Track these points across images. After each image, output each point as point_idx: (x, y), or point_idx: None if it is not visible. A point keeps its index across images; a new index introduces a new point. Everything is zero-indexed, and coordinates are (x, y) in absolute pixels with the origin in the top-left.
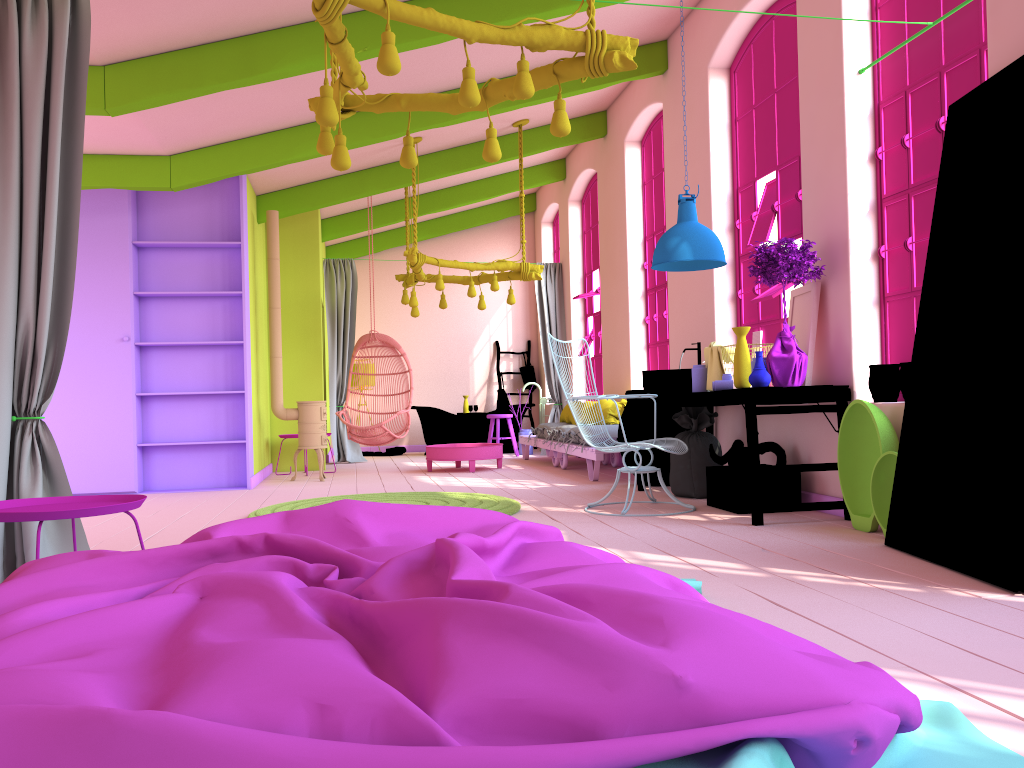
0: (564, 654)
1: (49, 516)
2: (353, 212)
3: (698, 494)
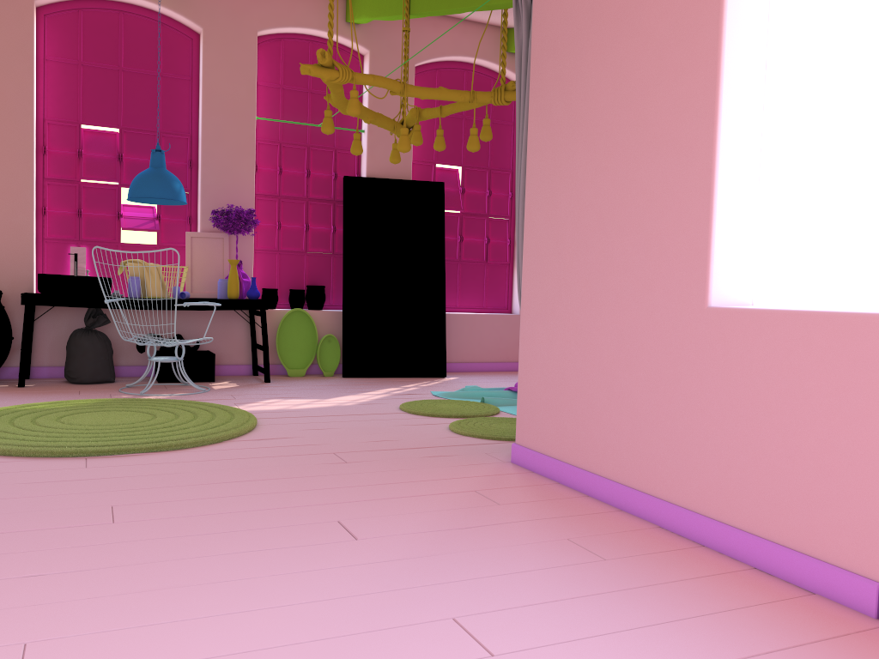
0: None
1: None
2: None
3: (114, 379)
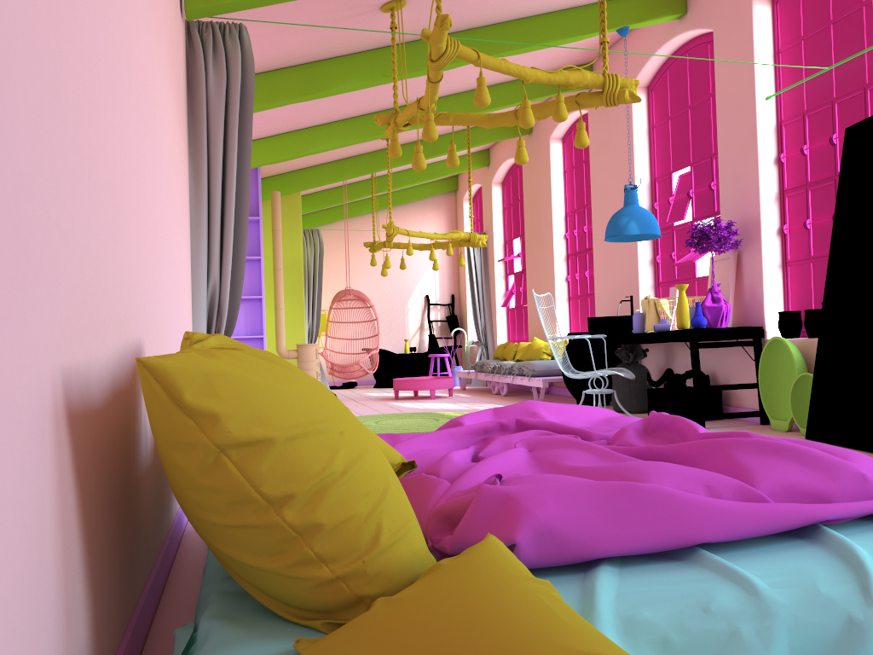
0: (805, 463)
1: None
2: (321, 191)
3: (636, 410)
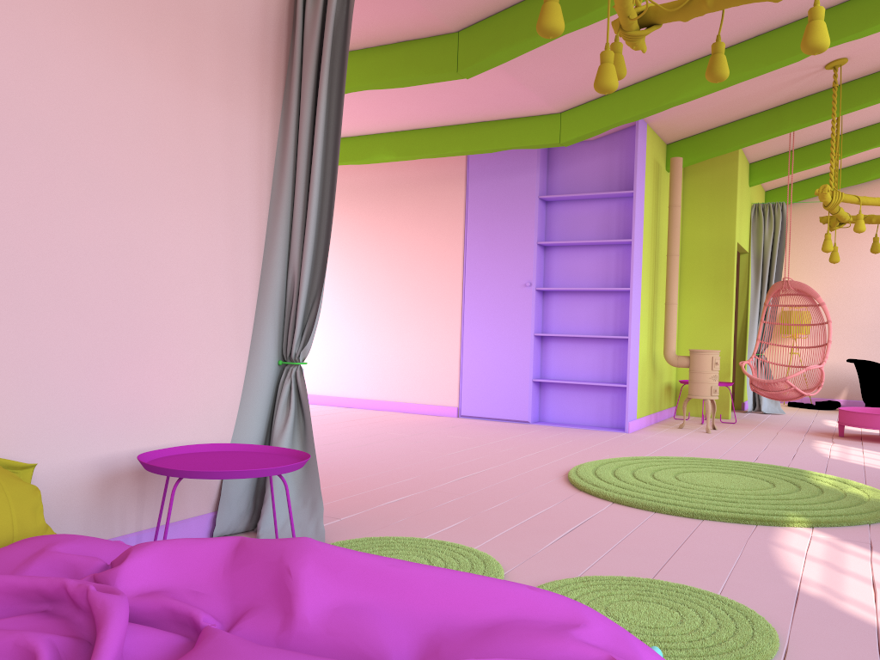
0: None
1: (178, 474)
2: (785, 153)
3: None
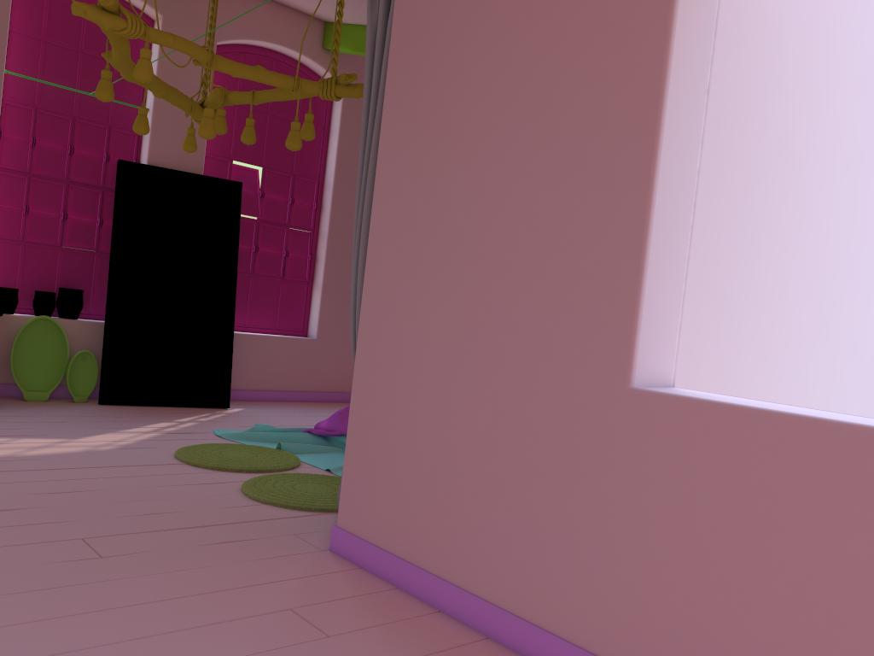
0: None
1: None
2: None
3: None
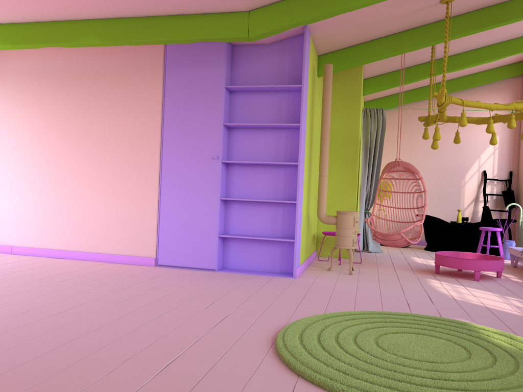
0: None
1: None
2: (386, 73)
3: None
